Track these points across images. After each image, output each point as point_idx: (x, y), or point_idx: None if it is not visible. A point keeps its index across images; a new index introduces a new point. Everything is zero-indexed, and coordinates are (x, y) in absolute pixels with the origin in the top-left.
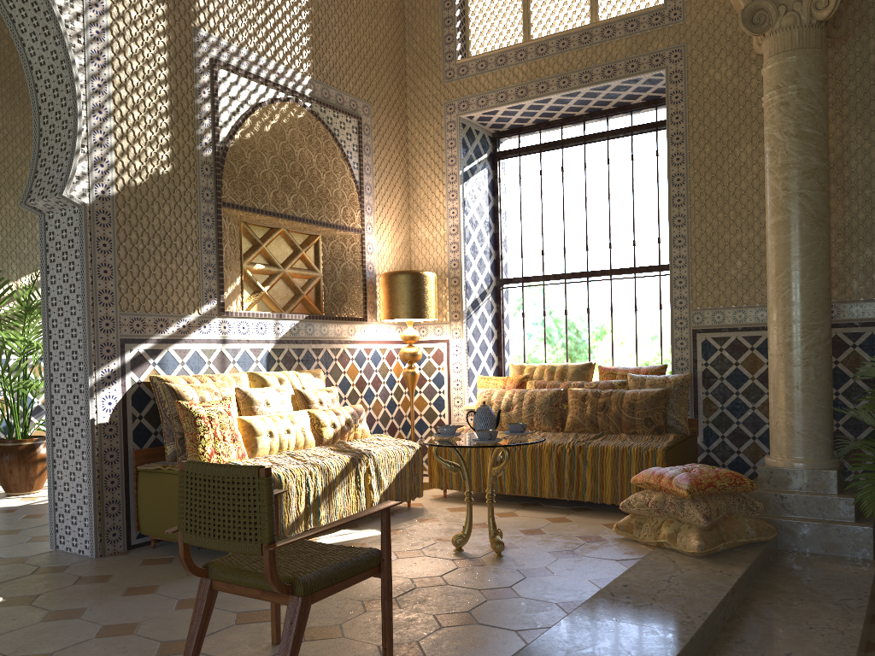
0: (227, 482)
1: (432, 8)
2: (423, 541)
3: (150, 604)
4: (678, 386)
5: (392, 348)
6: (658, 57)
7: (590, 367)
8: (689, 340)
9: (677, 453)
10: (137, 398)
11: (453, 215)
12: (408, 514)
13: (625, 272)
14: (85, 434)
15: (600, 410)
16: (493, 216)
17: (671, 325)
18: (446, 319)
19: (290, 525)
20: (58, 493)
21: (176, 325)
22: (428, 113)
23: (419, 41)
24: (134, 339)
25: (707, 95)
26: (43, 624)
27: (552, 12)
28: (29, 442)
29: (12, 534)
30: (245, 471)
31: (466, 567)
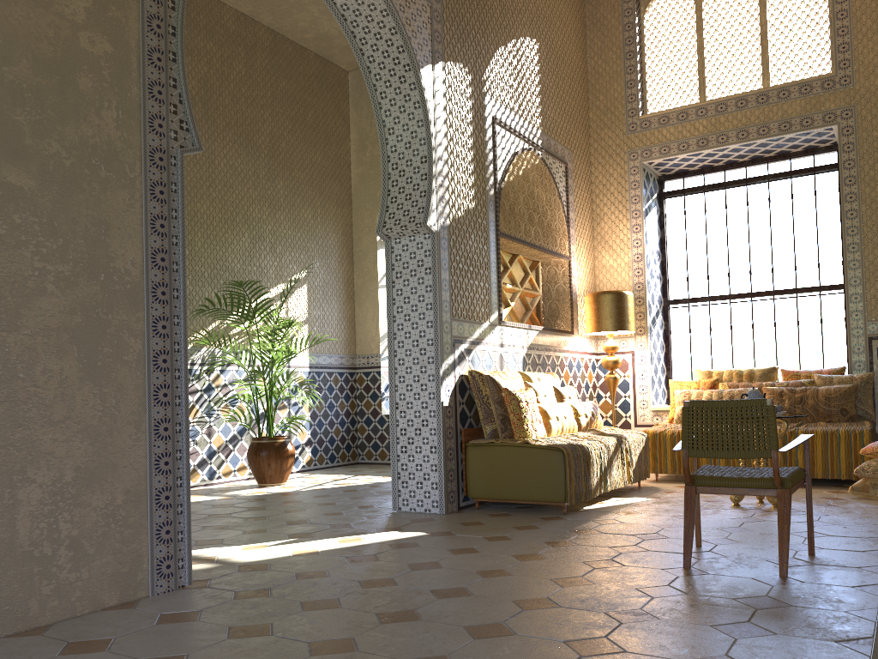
0: (735, 411)
1: (615, 73)
2: None
3: (552, 533)
4: (864, 382)
5: (587, 358)
6: (830, 115)
7: (774, 370)
8: (865, 346)
9: (874, 436)
10: (460, 387)
11: (637, 245)
12: (647, 489)
13: (788, 292)
14: (433, 414)
15: (798, 403)
16: (660, 246)
17: (847, 333)
18: (631, 334)
19: (594, 488)
20: (401, 464)
21: (478, 330)
22: (611, 159)
23: (602, 99)
24: (459, 340)
25: (876, 145)
26: (494, 542)
27: (725, 77)
28: (281, 439)
29: (333, 505)
30: (753, 402)
31: (761, 513)
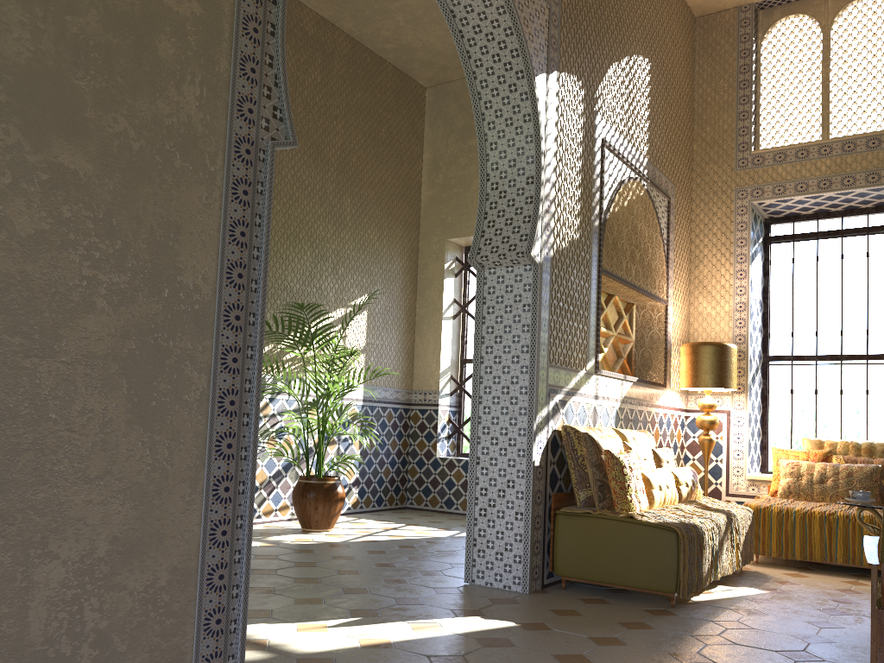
0: None
1: (726, 103)
2: (824, 602)
3: (672, 638)
4: None
5: (676, 414)
6: None
7: None
8: None
9: None
10: (552, 445)
11: (740, 293)
12: (754, 576)
13: None
14: (521, 475)
15: None
16: (763, 296)
17: None
18: (727, 391)
19: (705, 576)
20: (479, 529)
21: (574, 379)
22: (716, 196)
23: (709, 131)
24: (554, 389)
25: None
26: (606, 648)
27: (854, 113)
28: (332, 480)
29: (392, 566)
30: None
31: None
